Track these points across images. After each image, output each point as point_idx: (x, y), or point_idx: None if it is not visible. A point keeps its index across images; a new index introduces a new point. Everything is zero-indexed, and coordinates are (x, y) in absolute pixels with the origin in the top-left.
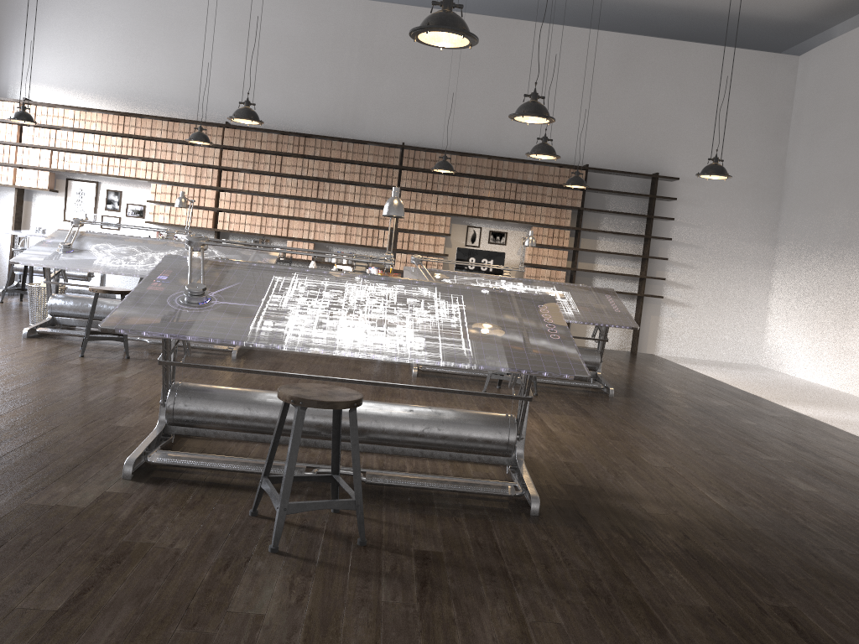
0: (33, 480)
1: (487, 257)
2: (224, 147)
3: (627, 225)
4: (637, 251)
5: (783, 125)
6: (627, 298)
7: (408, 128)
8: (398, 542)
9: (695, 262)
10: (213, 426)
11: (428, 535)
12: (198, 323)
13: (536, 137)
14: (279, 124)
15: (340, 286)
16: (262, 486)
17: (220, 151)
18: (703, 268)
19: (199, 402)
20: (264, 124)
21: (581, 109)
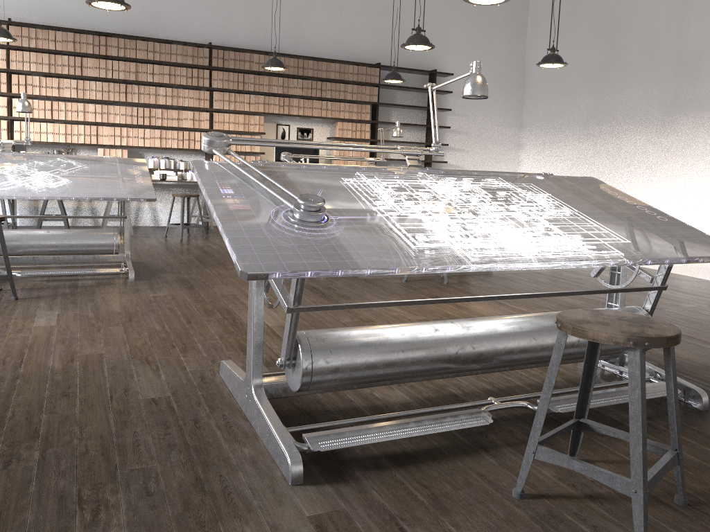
0: (188, 529)
1: (304, 152)
2: (11, 47)
3: (412, 117)
4: (421, 140)
5: (522, 28)
6: None
7: (211, 28)
8: (698, 487)
9: (465, 146)
10: (358, 382)
11: (698, 467)
12: (354, 249)
13: (332, 38)
14: (71, 22)
15: (421, 184)
16: (540, 459)
17: (6, 52)
18: (471, 151)
19: (343, 355)
20: (53, 22)
21: (369, 11)
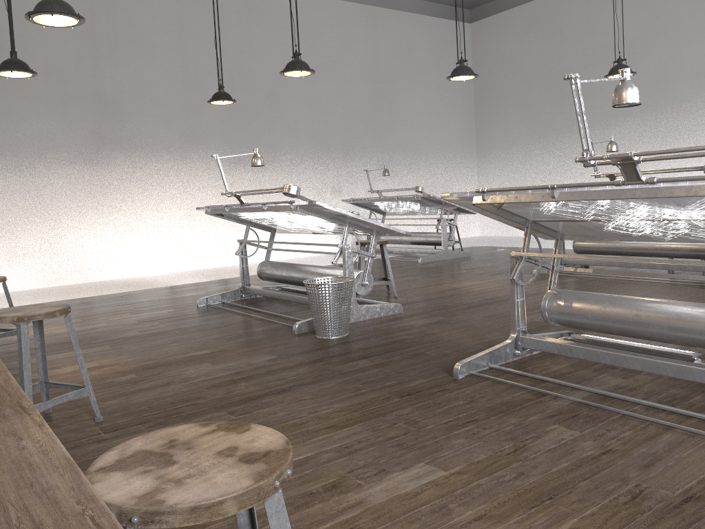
0: None
1: None
2: None
3: None
4: None
5: None
6: None
7: None
8: None
9: None
10: None
11: None
12: None
13: None
14: None
15: None
16: None
17: None
18: None
19: None
20: None
21: None
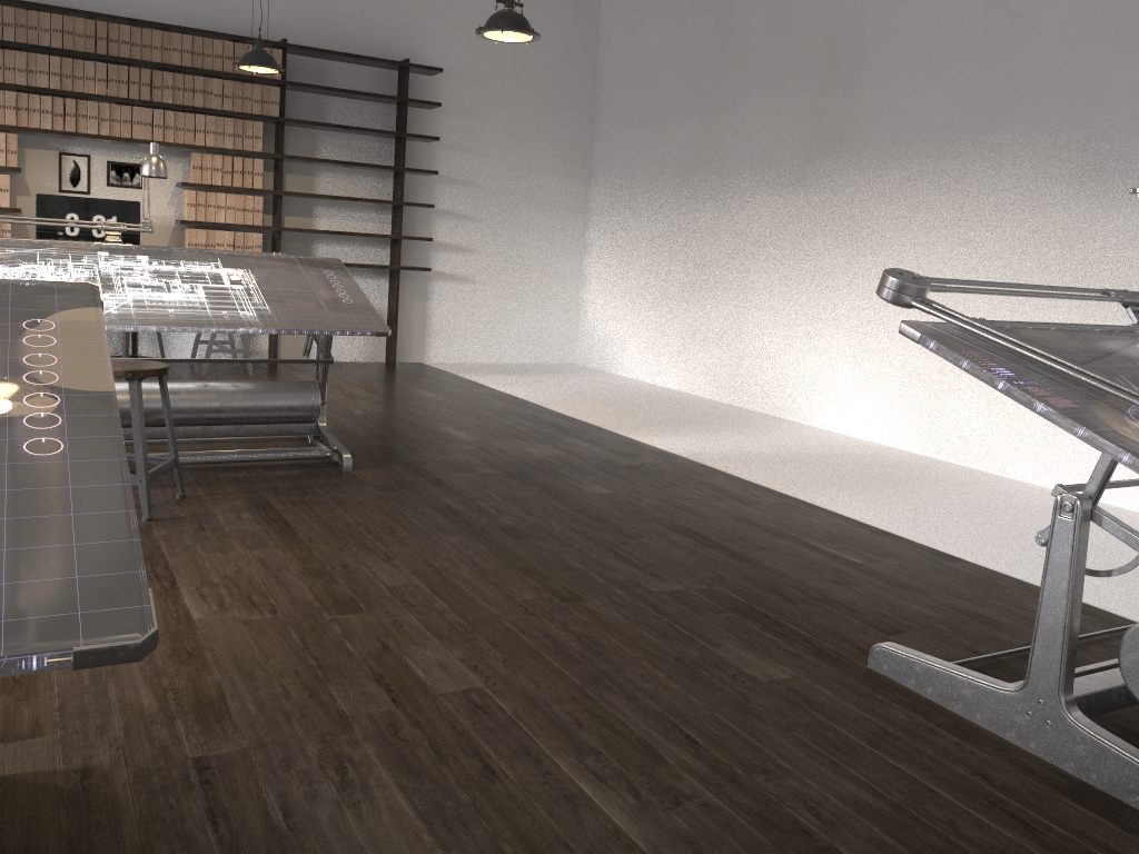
0: None
1: (105, 211)
2: None
3: (365, 150)
4: (384, 195)
5: None
6: (373, 275)
7: None
8: None
9: (476, 210)
10: None
11: None
12: None
13: None
14: None
15: None
16: None
17: None
18: (489, 220)
19: None
20: None
21: None
